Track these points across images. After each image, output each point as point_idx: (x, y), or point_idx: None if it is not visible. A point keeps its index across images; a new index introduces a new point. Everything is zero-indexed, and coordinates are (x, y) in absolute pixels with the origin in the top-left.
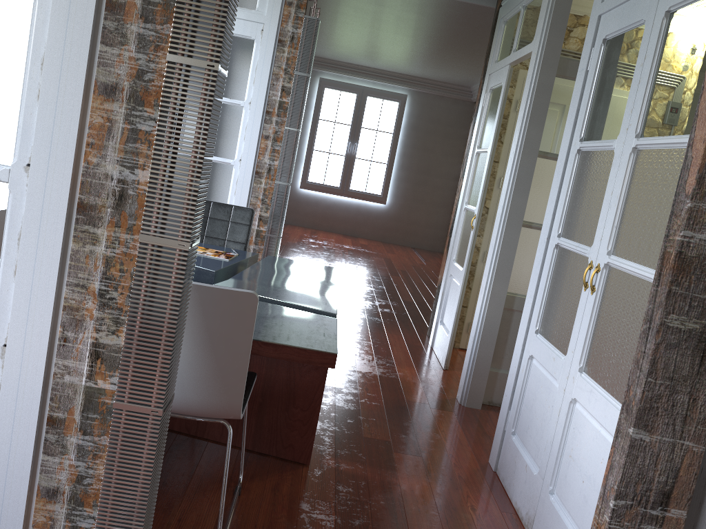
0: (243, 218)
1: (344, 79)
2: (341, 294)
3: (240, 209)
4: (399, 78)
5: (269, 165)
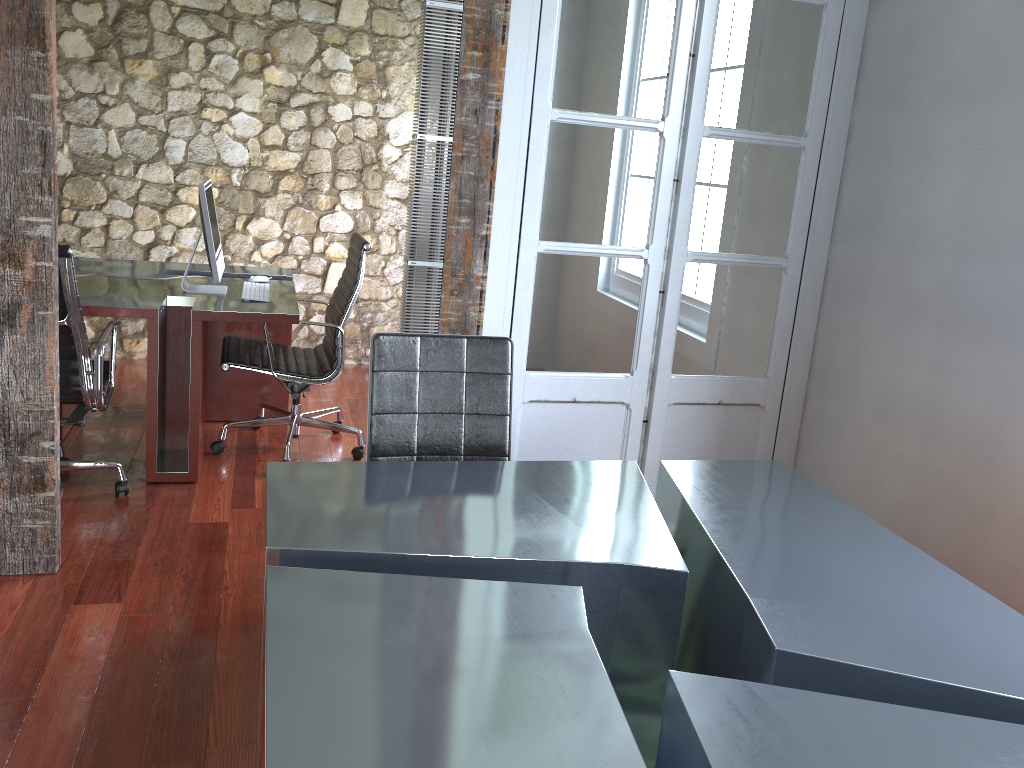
0: None
1: None
2: None
3: None
4: None
5: None
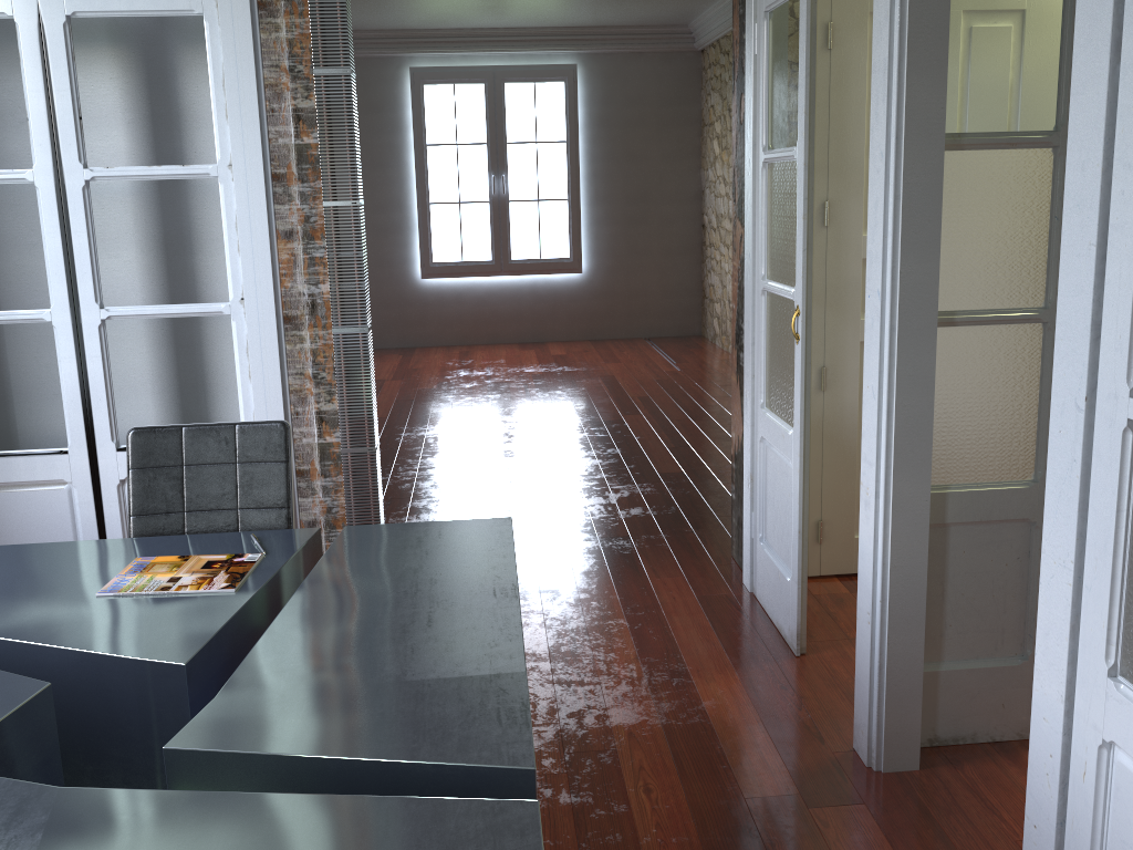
0: (267, 447)
1: (455, 61)
2: (539, 494)
3: (255, 427)
4: (555, 37)
5: (310, 297)
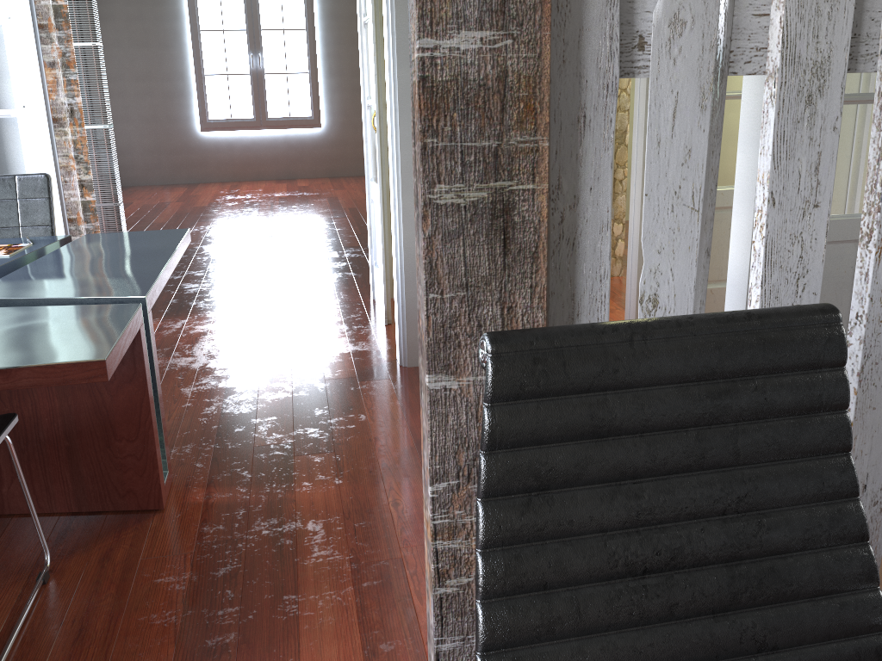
0: (36, 189)
1: None
2: (259, 259)
3: (28, 177)
4: None
5: (69, 105)
